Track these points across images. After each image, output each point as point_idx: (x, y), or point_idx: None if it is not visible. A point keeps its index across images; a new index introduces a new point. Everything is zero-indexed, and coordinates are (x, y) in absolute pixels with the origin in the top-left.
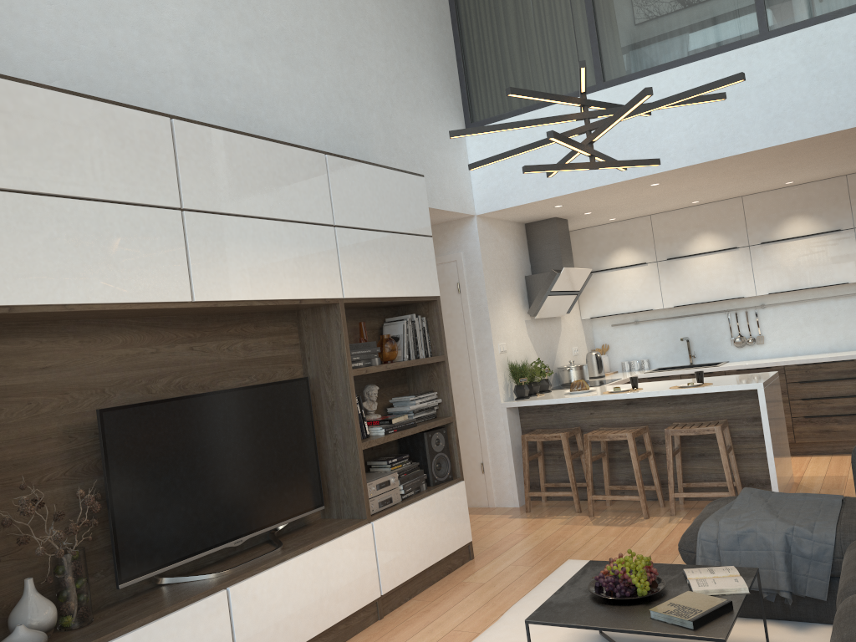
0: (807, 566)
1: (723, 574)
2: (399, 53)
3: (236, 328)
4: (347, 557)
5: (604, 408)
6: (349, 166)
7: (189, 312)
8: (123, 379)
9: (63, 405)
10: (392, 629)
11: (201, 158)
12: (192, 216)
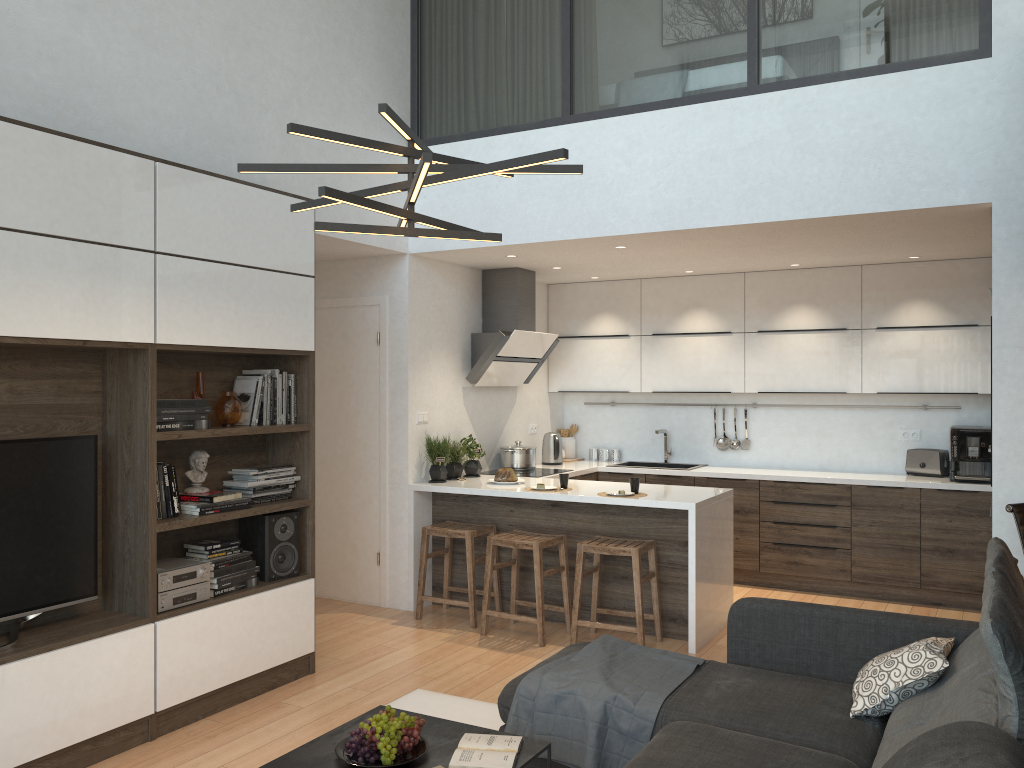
0: (623, 744)
1: (500, 747)
2: (323, 42)
3: (1, 364)
4: (107, 664)
5: (526, 506)
6: (192, 180)
7: None
8: None
9: None
10: (155, 755)
11: None
12: None
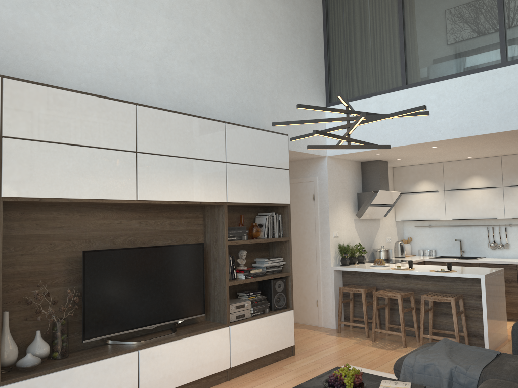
0: None
1: (401, 386)
2: (286, 63)
3: (166, 213)
4: (211, 344)
5: (391, 277)
6: (239, 130)
7: (138, 204)
8: (100, 235)
9: (67, 246)
10: (232, 387)
11: (150, 125)
12: (142, 156)
